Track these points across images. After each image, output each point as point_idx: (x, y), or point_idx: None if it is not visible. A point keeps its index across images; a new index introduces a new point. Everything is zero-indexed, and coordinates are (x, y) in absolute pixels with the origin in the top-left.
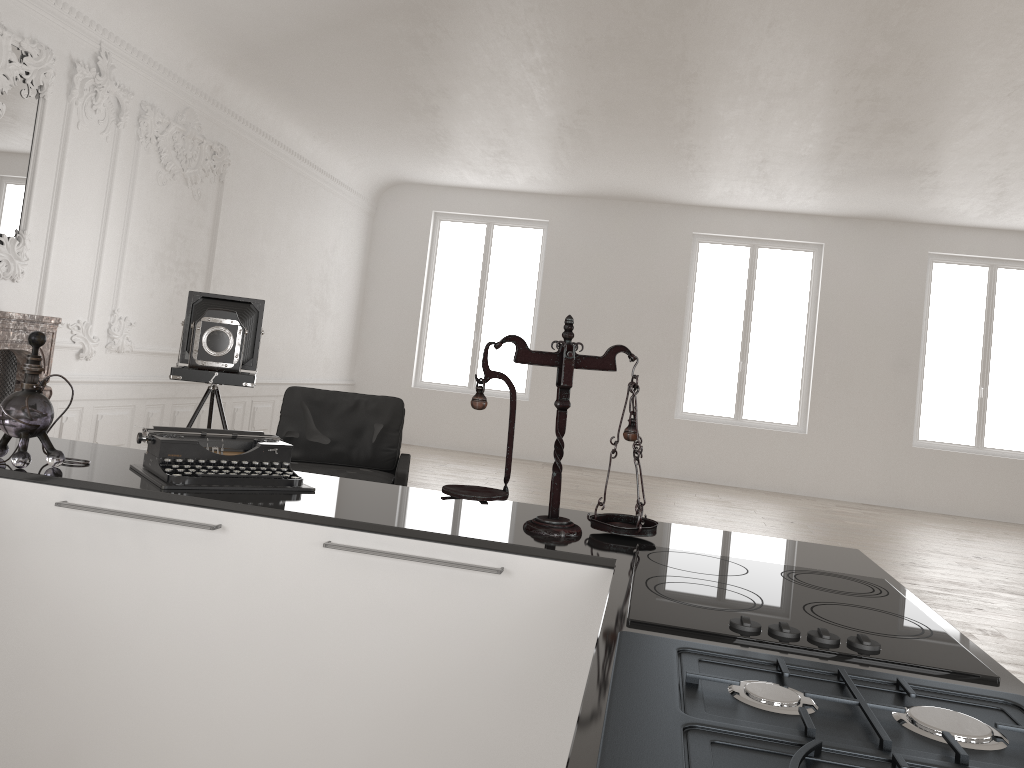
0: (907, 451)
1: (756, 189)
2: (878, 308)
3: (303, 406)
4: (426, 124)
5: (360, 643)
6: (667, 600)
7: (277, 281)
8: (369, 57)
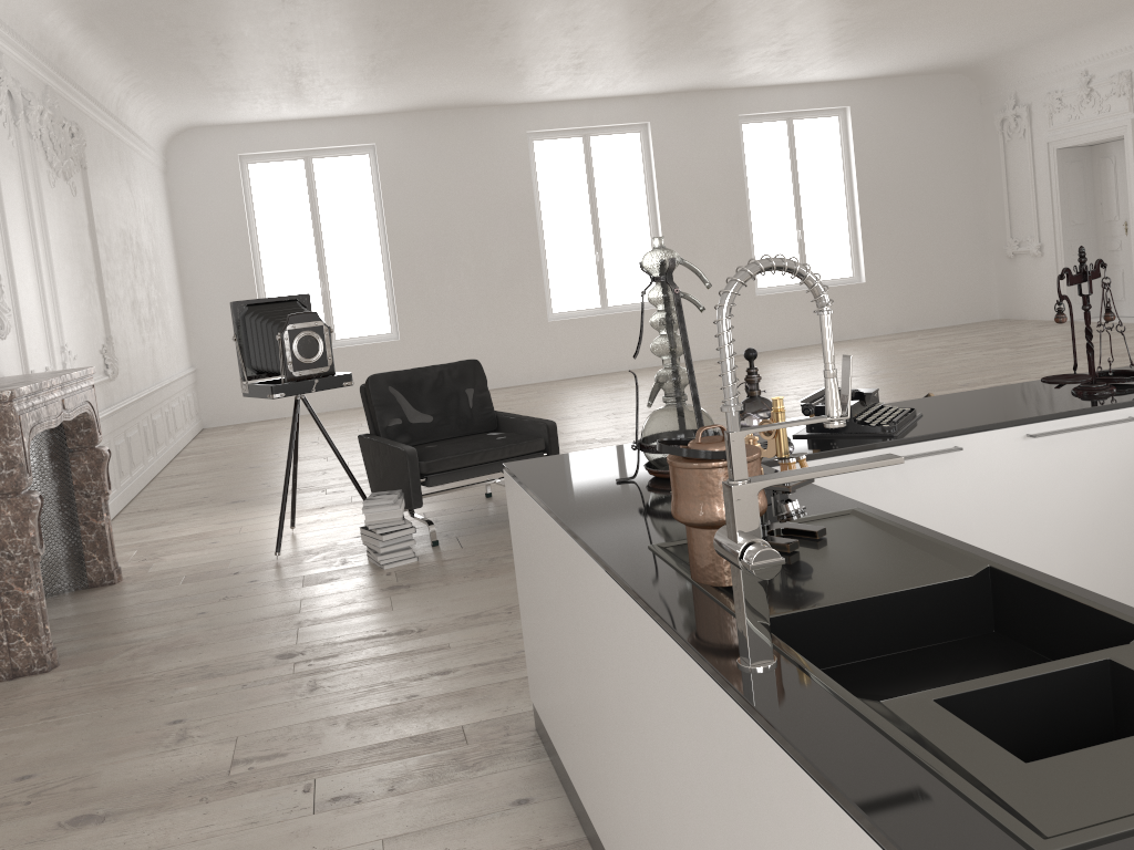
0: (753, 301)
1: (598, 79)
2: (707, 176)
3: (393, 391)
4: (279, 60)
5: (1057, 493)
6: None
7: (134, 272)
8: None
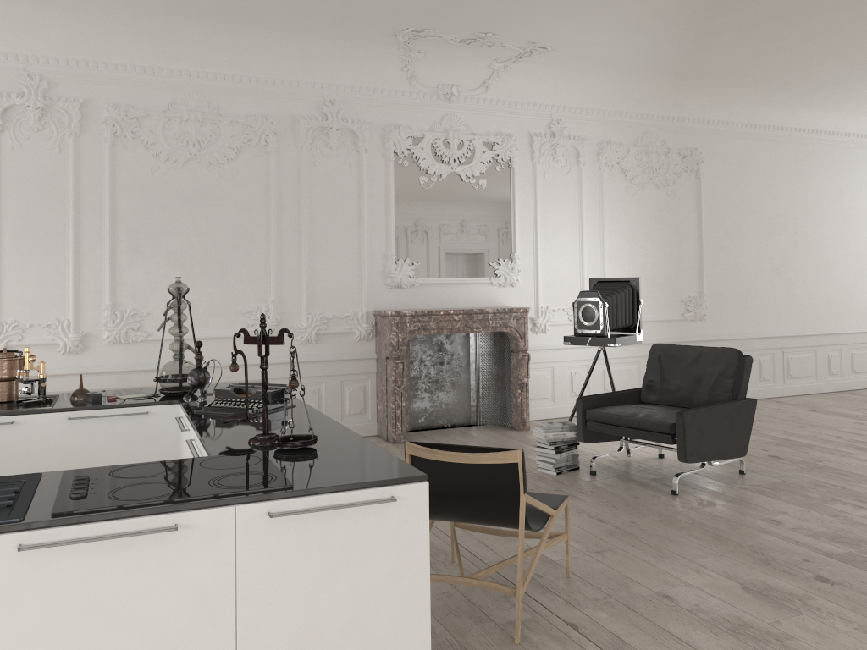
0: None
1: None
2: None
3: (659, 359)
4: None
5: None
6: (114, 469)
7: (793, 244)
8: (755, 41)
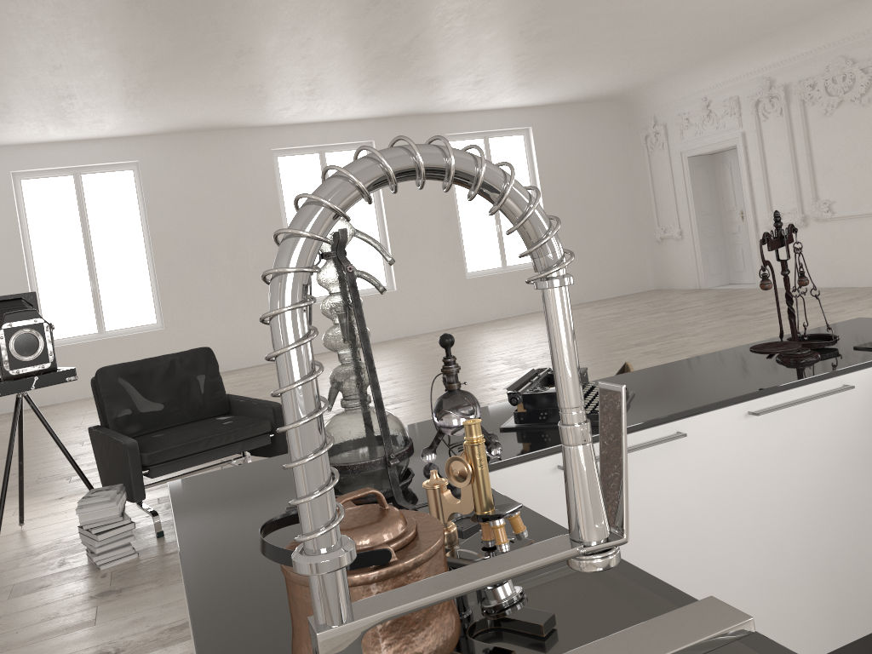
0: (464, 283)
1: (328, 105)
2: None
3: (123, 382)
4: (35, 84)
5: (782, 473)
6: None
7: None
8: (8, 21)
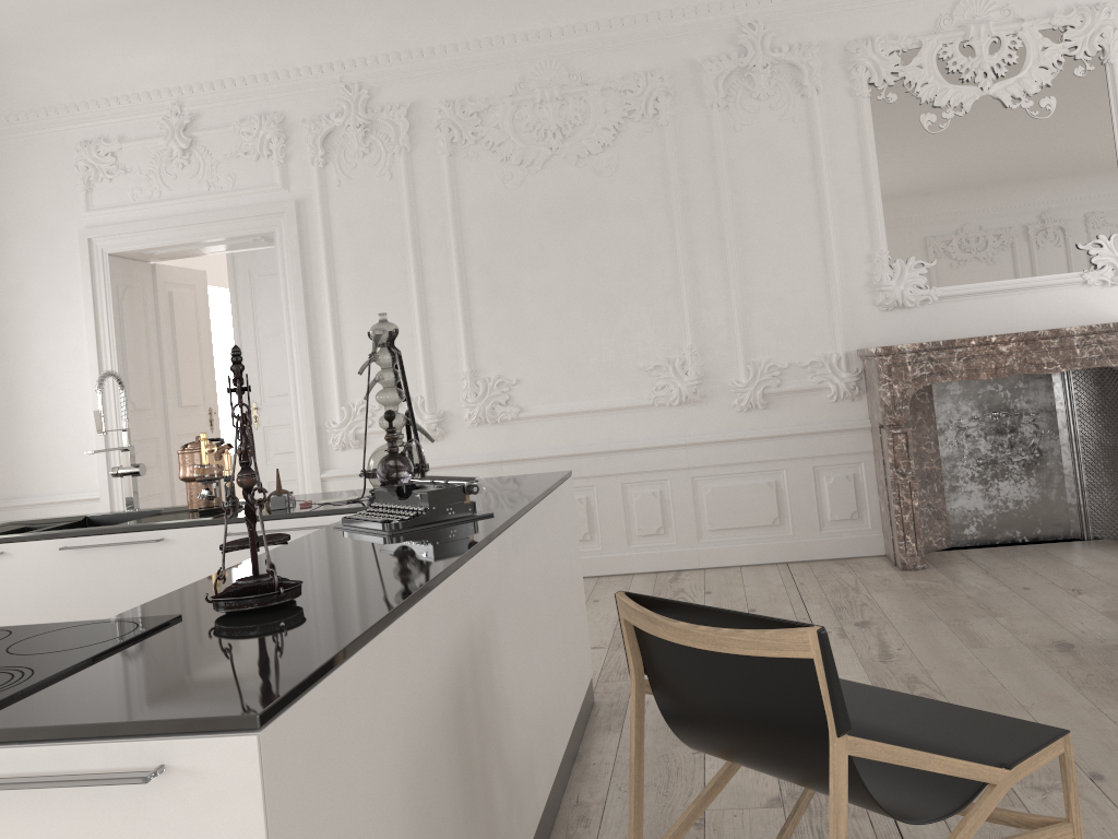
0: None
1: None
2: None
3: None
4: None
5: None
6: None
7: None
8: None
